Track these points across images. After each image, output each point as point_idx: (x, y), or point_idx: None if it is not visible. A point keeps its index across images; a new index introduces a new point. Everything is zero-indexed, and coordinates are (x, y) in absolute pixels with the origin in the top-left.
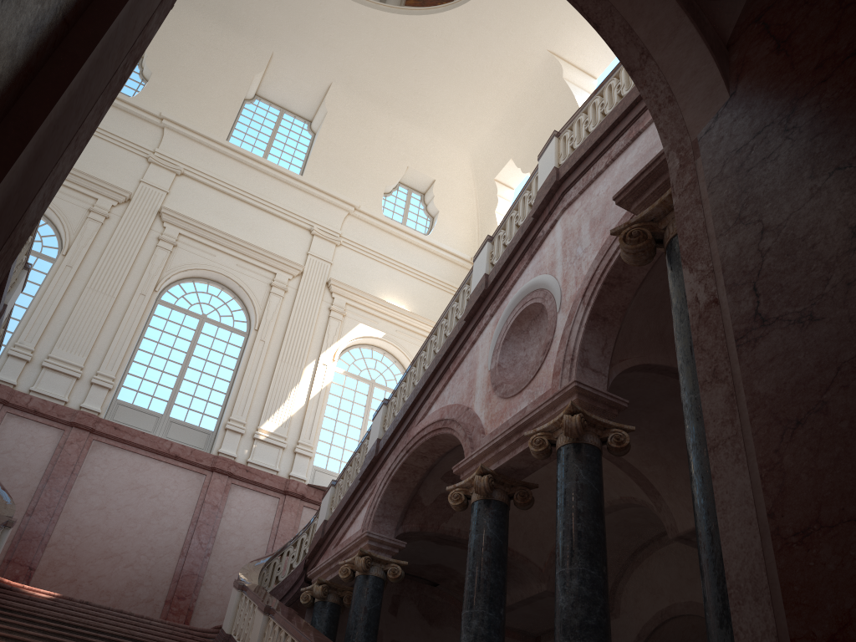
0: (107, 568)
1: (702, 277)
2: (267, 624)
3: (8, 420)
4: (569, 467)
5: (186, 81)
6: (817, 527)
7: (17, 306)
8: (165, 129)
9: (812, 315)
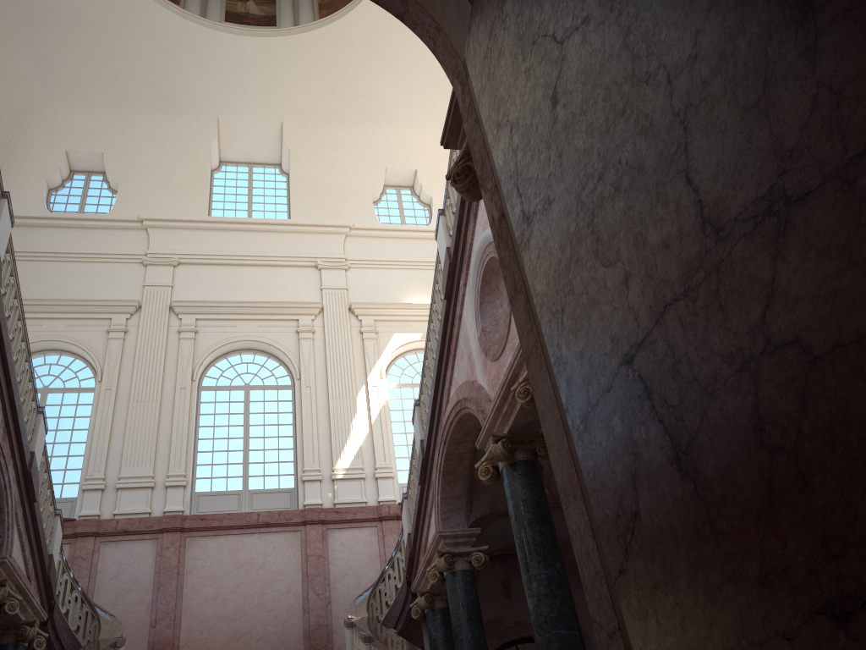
0: (241, 649)
1: (492, 195)
2: None
3: (105, 548)
4: None
5: (151, 177)
6: (590, 408)
7: (77, 443)
8: (148, 229)
9: (549, 198)
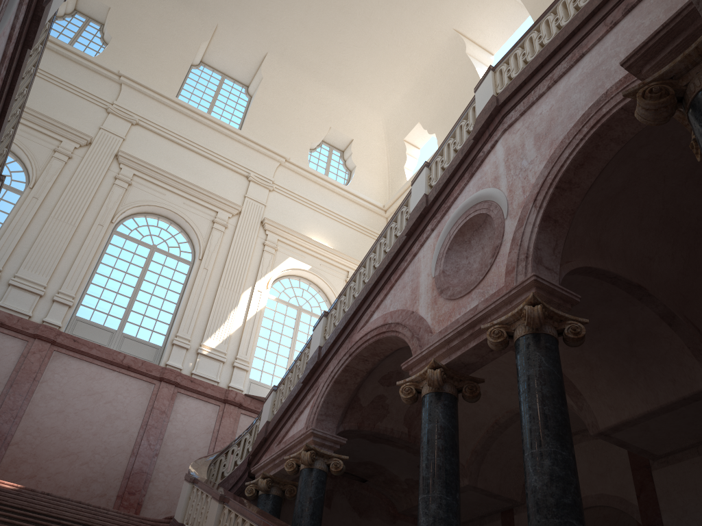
0: (64, 466)
1: None
2: (222, 511)
3: None
4: (531, 355)
5: (142, 46)
6: None
7: None
8: (122, 85)
9: None
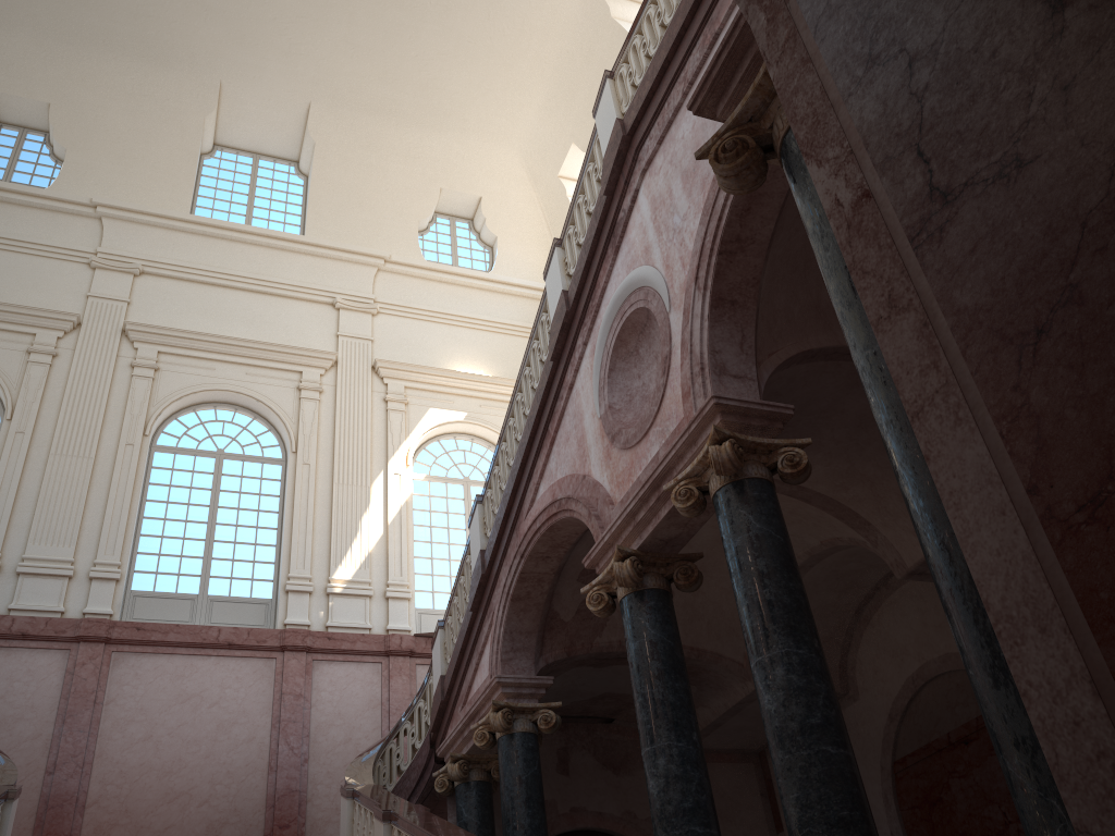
0: (175, 815)
1: (838, 167)
2: (392, 834)
3: None
4: (734, 517)
5: (116, 148)
6: (1113, 487)
7: None
8: (103, 219)
9: (1020, 158)
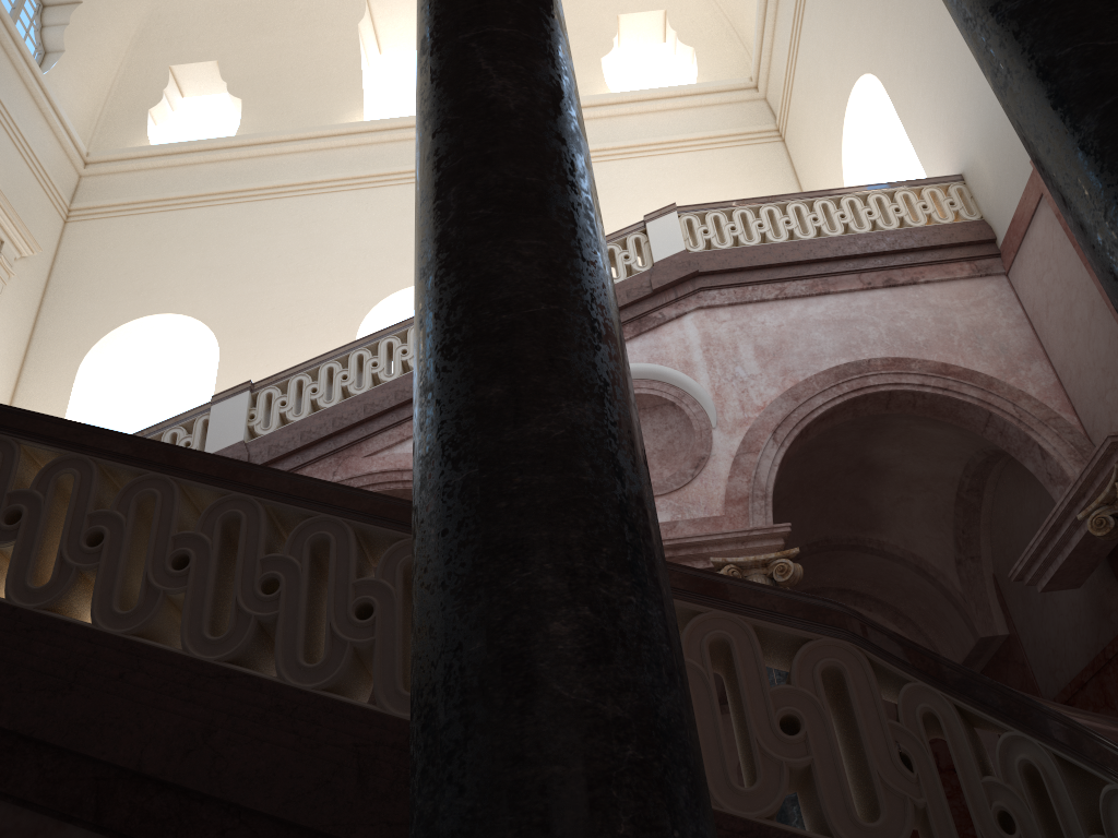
0: None
1: None
2: None
3: None
4: None
5: None
6: None
7: None
8: None
9: None
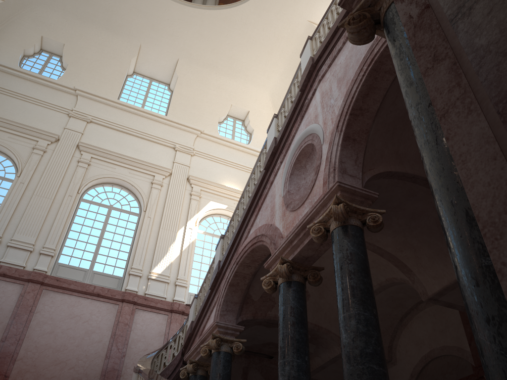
0: (57, 371)
1: None
2: None
3: None
4: (340, 242)
5: (89, 67)
6: None
7: None
8: (78, 96)
9: None
